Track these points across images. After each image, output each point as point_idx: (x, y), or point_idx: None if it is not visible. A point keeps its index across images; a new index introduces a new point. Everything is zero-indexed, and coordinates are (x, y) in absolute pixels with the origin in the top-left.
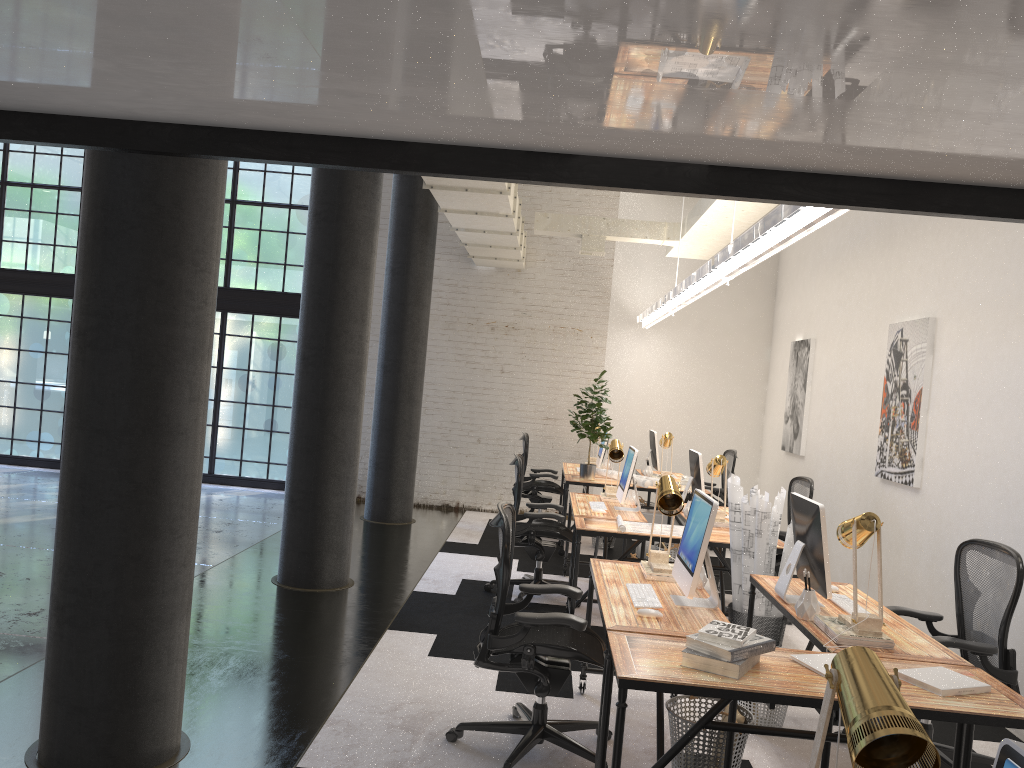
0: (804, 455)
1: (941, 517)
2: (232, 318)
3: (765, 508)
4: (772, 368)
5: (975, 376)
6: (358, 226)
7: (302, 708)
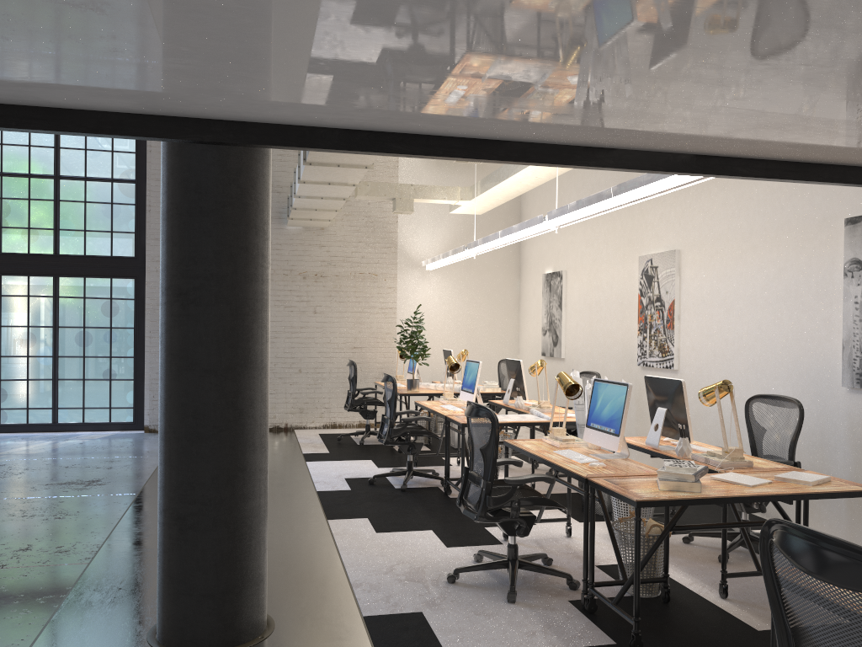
0: (564, 357)
1: (699, 387)
2: (64, 282)
3: None
4: (523, 295)
5: (718, 288)
6: None
7: (324, 580)
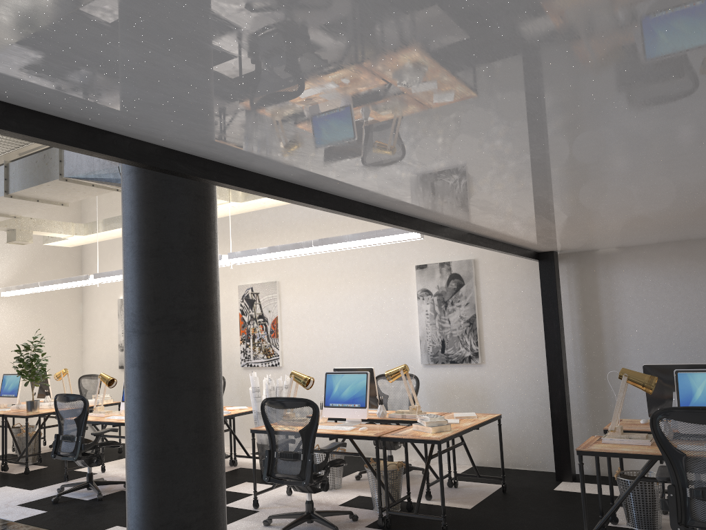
0: None
1: None
2: None
3: (282, 384)
4: (88, 317)
5: (317, 307)
6: None
7: None
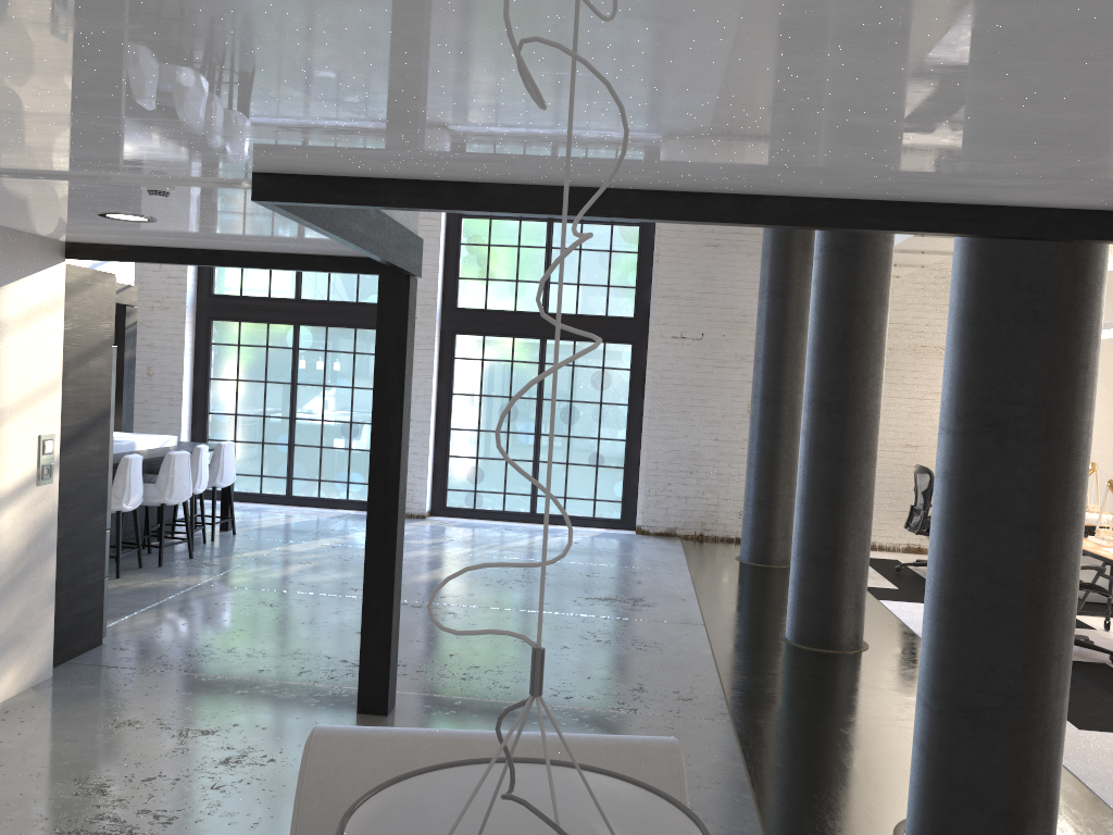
0: None
1: None
2: (552, 346)
3: None
4: None
5: None
6: (883, 260)
7: (1067, 797)
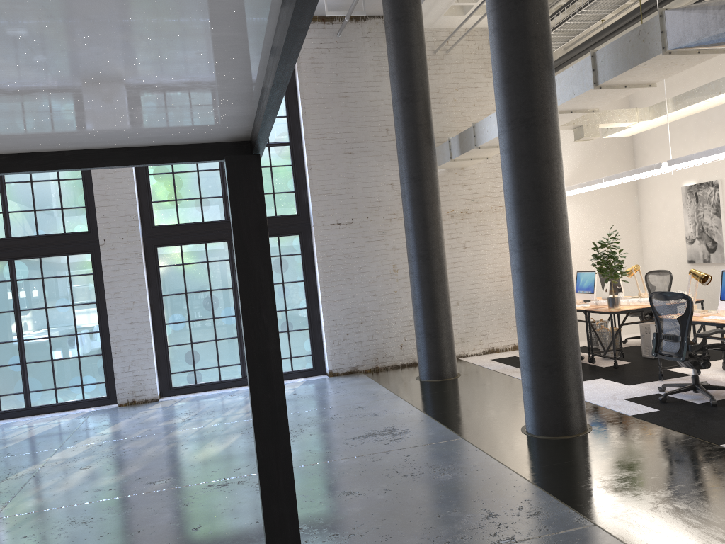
0: None
1: None
2: None
3: None
4: (645, 210)
5: None
6: (557, 126)
7: None
